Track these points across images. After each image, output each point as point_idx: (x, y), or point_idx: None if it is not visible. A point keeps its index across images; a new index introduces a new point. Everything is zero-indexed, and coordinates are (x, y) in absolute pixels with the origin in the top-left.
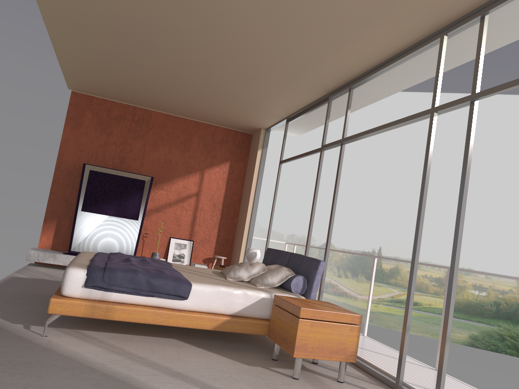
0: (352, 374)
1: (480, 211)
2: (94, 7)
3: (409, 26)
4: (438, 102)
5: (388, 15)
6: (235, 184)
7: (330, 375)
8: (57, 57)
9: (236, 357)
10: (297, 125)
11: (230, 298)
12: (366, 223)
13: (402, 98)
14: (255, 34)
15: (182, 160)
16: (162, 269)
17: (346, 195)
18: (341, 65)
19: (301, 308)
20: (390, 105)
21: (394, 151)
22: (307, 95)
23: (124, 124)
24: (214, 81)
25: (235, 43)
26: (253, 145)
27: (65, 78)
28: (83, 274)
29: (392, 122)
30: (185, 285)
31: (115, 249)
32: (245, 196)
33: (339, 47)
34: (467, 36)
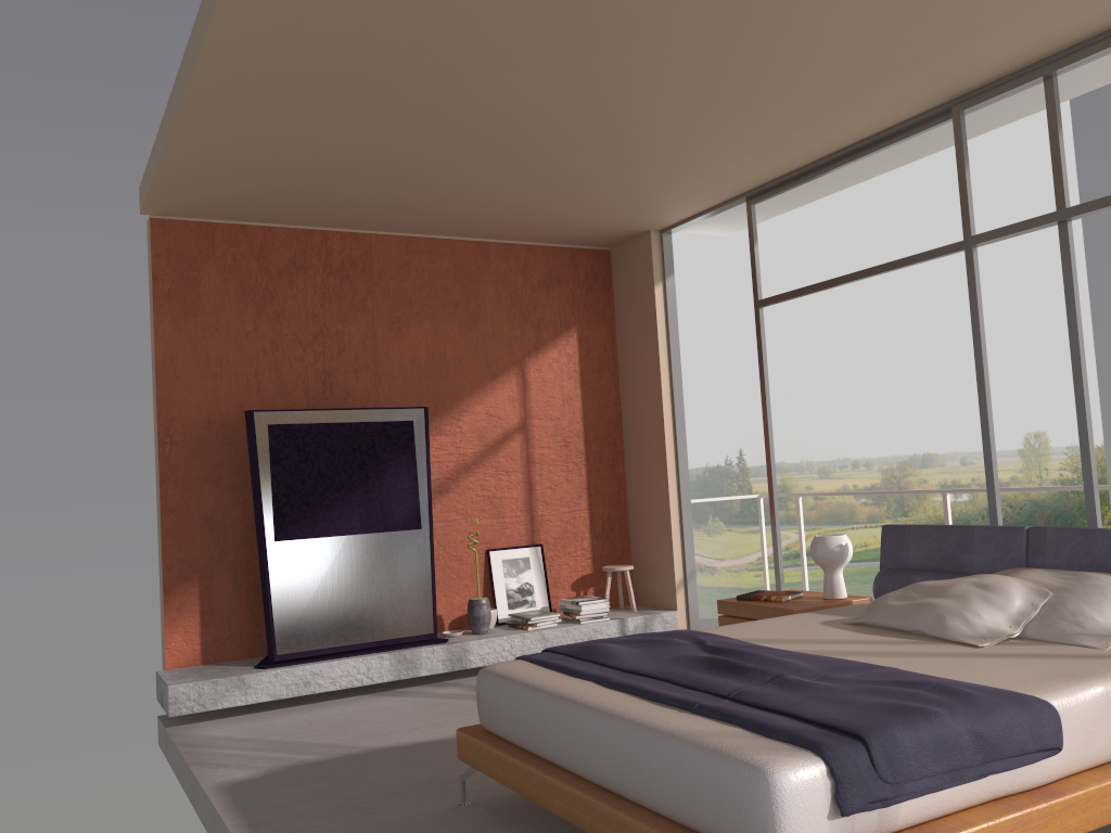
0: None
1: (925, 333)
2: None
3: None
4: None
5: None
6: (601, 380)
7: None
8: (175, 118)
9: None
10: (760, 206)
11: None
12: (700, 405)
13: None
14: None
15: (469, 348)
16: (861, 673)
17: None
18: (1080, 10)
19: None
20: None
21: (725, 242)
22: (880, 118)
23: (309, 285)
24: (641, 118)
25: None
26: (626, 275)
27: (155, 181)
28: (821, 775)
29: None
30: (1047, 712)
31: (387, 618)
32: (636, 406)
33: None
34: None
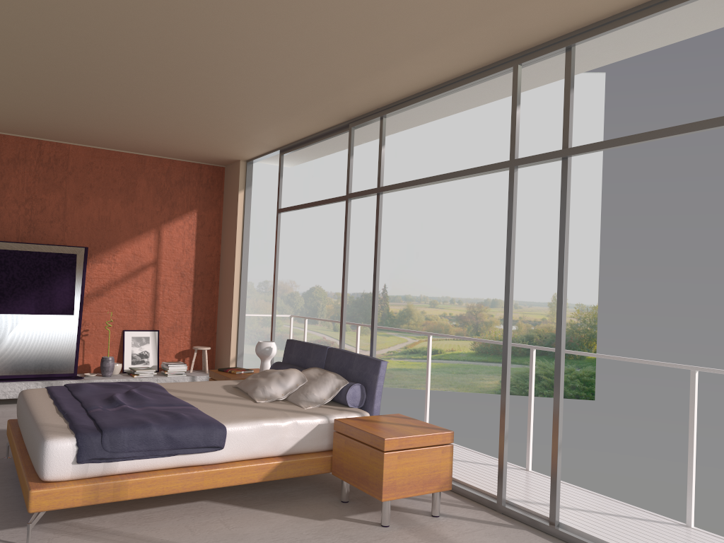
0: (441, 499)
1: (503, 226)
2: (0, 20)
3: (475, 52)
4: (517, 153)
5: (451, 40)
6: (209, 241)
7: (419, 508)
8: None
9: (299, 510)
10: (294, 155)
11: (278, 434)
12: (364, 254)
13: None
14: (259, 57)
15: (126, 215)
16: (170, 407)
17: (334, 219)
18: (374, 91)
19: (385, 439)
20: None
21: (391, 155)
22: (318, 123)
23: (26, 170)
24: (181, 109)
25: (227, 67)
26: (229, 183)
27: None
28: (72, 445)
29: (454, 173)
30: (218, 430)
31: (45, 362)
32: (225, 258)
33: (377, 72)
34: (542, 62)
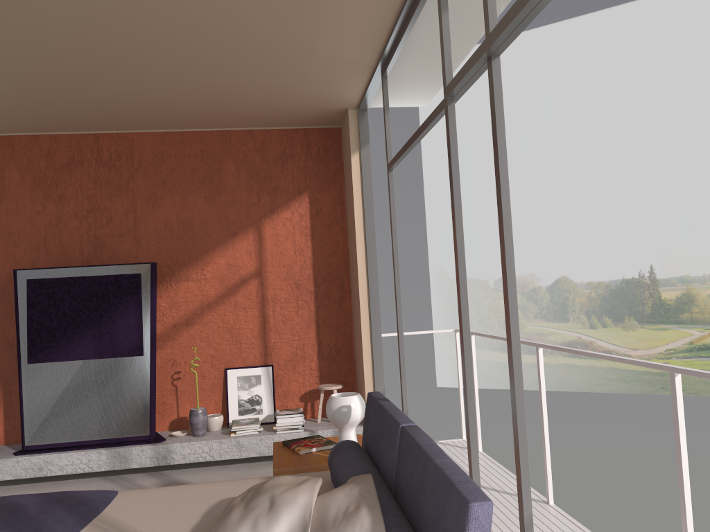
0: None
1: None
2: None
3: None
4: None
5: None
6: (330, 234)
7: None
8: None
9: None
10: (413, 78)
11: None
12: (618, 232)
13: (633, 12)
14: None
15: (213, 214)
16: None
17: (574, 196)
18: None
19: None
20: (614, 30)
21: (639, 104)
22: None
23: (84, 174)
24: (155, 12)
25: None
26: (345, 147)
27: None
28: None
29: None
30: None
31: (111, 423)
32: (351, 255)
33: None
34: None
